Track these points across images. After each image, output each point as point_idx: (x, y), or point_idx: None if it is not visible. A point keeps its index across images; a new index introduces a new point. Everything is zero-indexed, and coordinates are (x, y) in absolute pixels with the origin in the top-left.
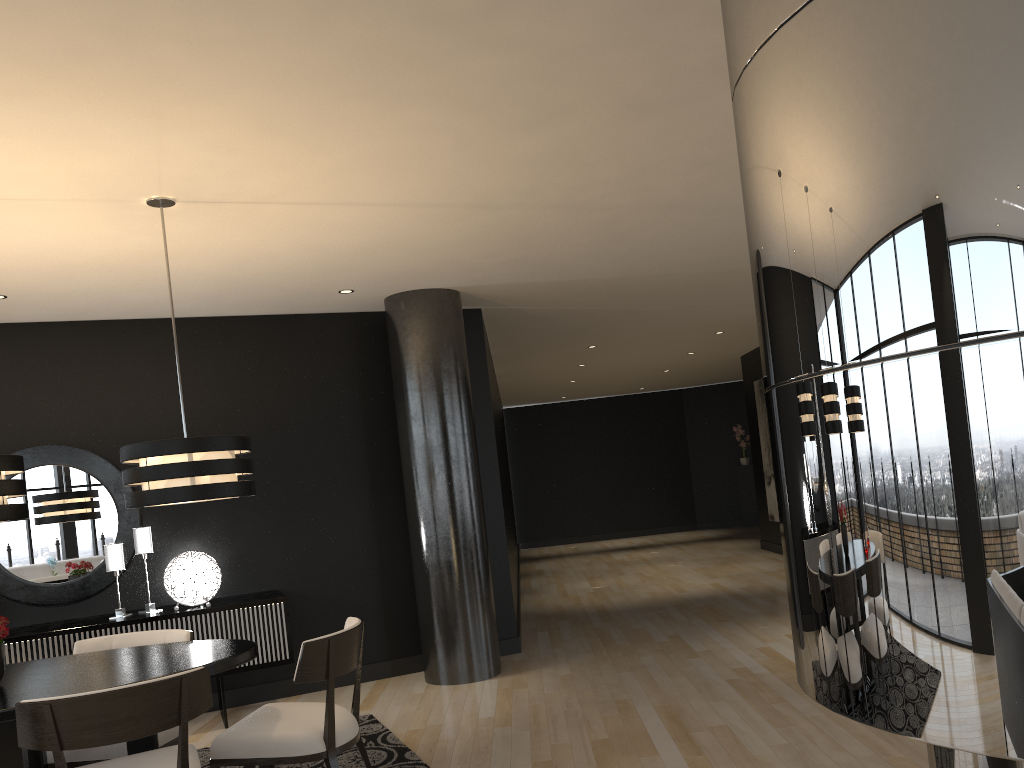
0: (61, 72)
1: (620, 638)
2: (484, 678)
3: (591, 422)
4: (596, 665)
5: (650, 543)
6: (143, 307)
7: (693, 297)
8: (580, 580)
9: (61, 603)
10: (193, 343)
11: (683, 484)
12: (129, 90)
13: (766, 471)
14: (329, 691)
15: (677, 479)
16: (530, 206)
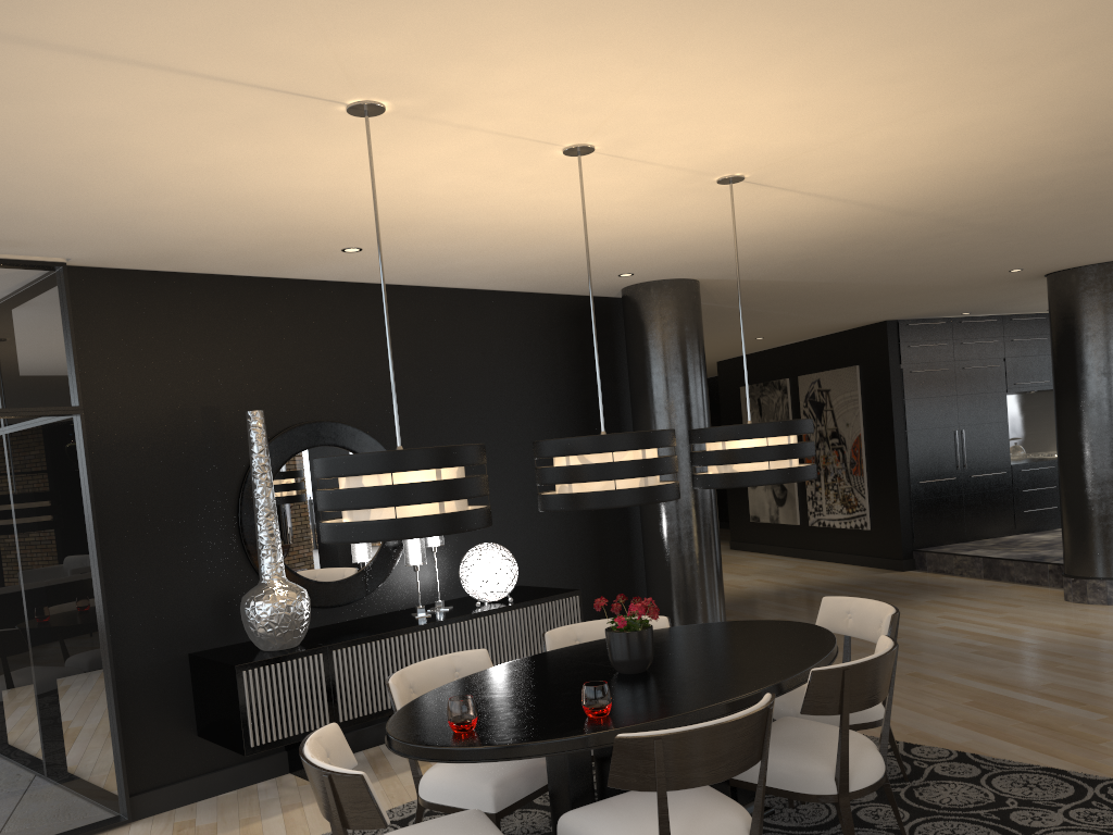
0: (964, 69)
1: None
2: None
3: None
4: None
5: None
6: (435, 273)
7: (823, 305)
8: None
9: (339, 603)
10: (448, 316)
11: None
12: (962, 90)
13: None
14: None
15: None
16: (930, 217)
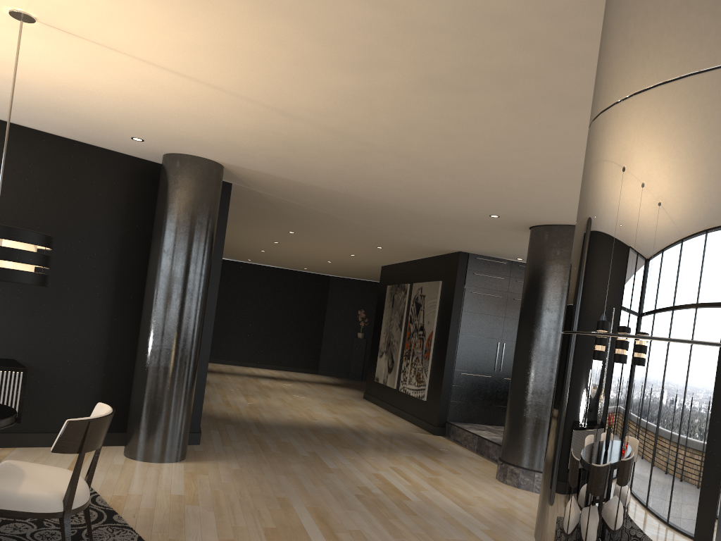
0: None
1: (274, 447)
2: (173, 461)
3: (263, 282)
4: (259, 466)
5: (286, 377)
6: None
7: (379, 220)
8: (238, 395)
9: None
10: None
11: (316, 341)
12: None
13: (381, 347)
14: (78, 463)
15: (313, 337)
16: (315, 124)
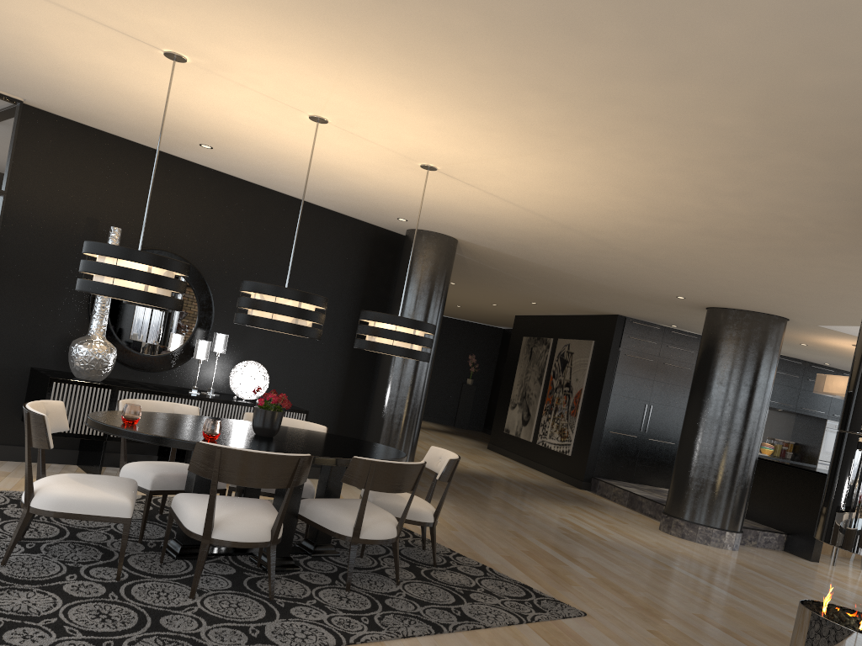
0: (526, 134)
1: (462, 490)
2: None
3: None
4: (467, 505)
5: None
6: (270, 180)
7: (561, 287)
8: None
9: (144, 369)
10: (278, 212)
11: None
12: (535, 147)
13: (513, 399)
14: (447, 489)
15: None
16: (584, 235)
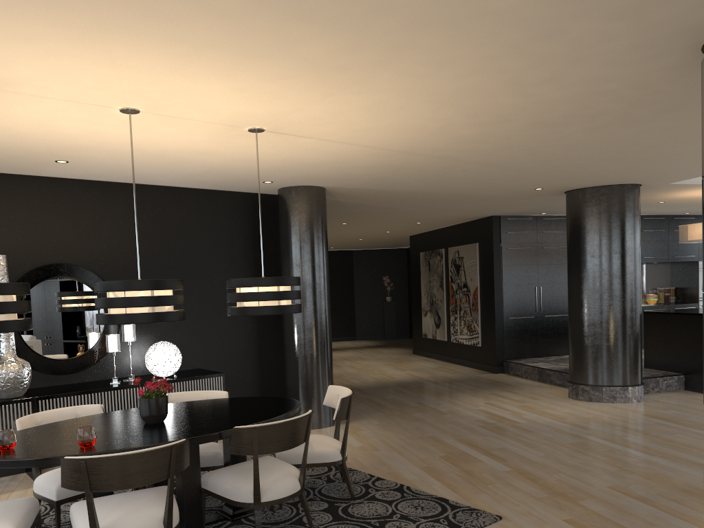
0: (320, 73)
1: (387, 404)
2: (329, 425)
3: None
4: (391, 418)
5: (334, 347)
6: (137, 177)
7: (433, 204)
8: None
9: (66, 372)
10: (156, 203)
11: (349, 311)
12: (337, 84)
13: (424, 307)
14: (347, 426)
15: (346, 307)
16: (428, 155)
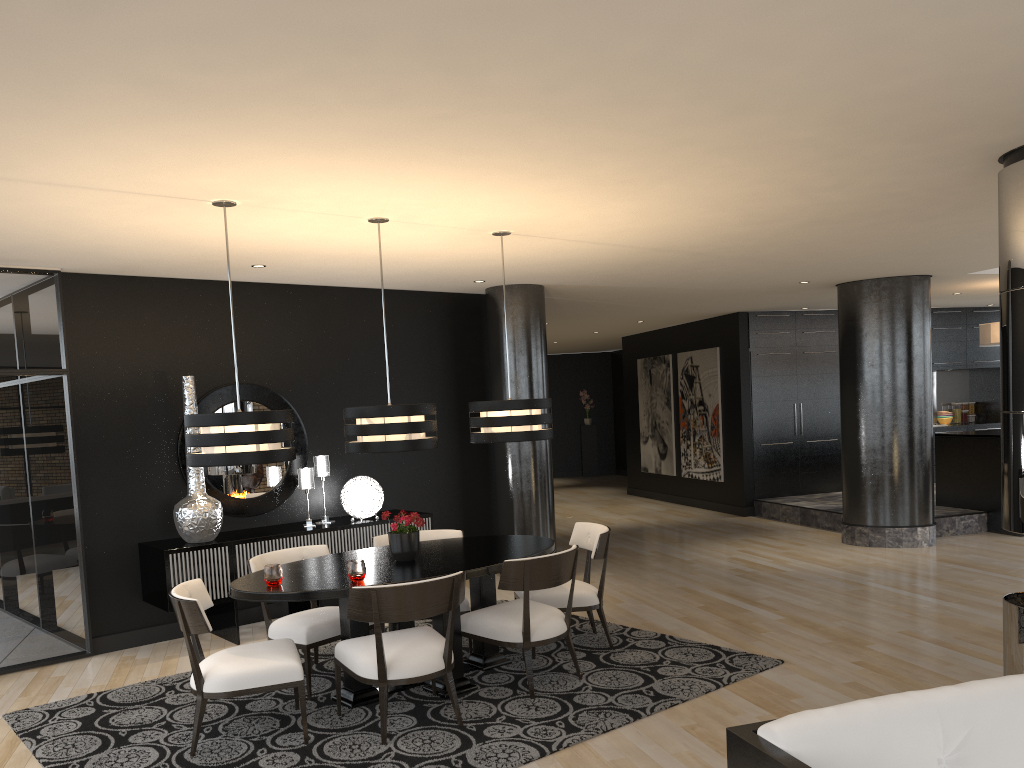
0: (600, 186)
1: (614, 553)
2: None
3: None
4: (625, 569)
5: None
6: (330, 279)
7: (668, 301)
8: None
9: (251, 514)
10: (345, 308)
11: None
12: (612, 194)
13: (643, 432)
14: (605, 565)
15: None
16: (682, 252)
